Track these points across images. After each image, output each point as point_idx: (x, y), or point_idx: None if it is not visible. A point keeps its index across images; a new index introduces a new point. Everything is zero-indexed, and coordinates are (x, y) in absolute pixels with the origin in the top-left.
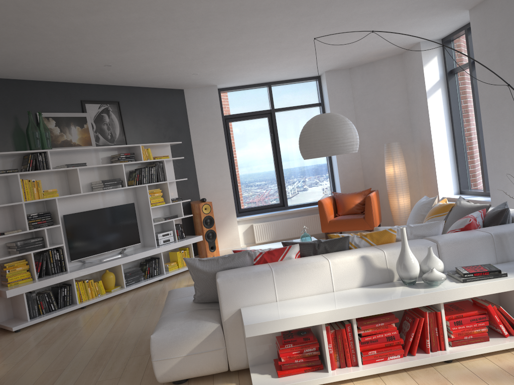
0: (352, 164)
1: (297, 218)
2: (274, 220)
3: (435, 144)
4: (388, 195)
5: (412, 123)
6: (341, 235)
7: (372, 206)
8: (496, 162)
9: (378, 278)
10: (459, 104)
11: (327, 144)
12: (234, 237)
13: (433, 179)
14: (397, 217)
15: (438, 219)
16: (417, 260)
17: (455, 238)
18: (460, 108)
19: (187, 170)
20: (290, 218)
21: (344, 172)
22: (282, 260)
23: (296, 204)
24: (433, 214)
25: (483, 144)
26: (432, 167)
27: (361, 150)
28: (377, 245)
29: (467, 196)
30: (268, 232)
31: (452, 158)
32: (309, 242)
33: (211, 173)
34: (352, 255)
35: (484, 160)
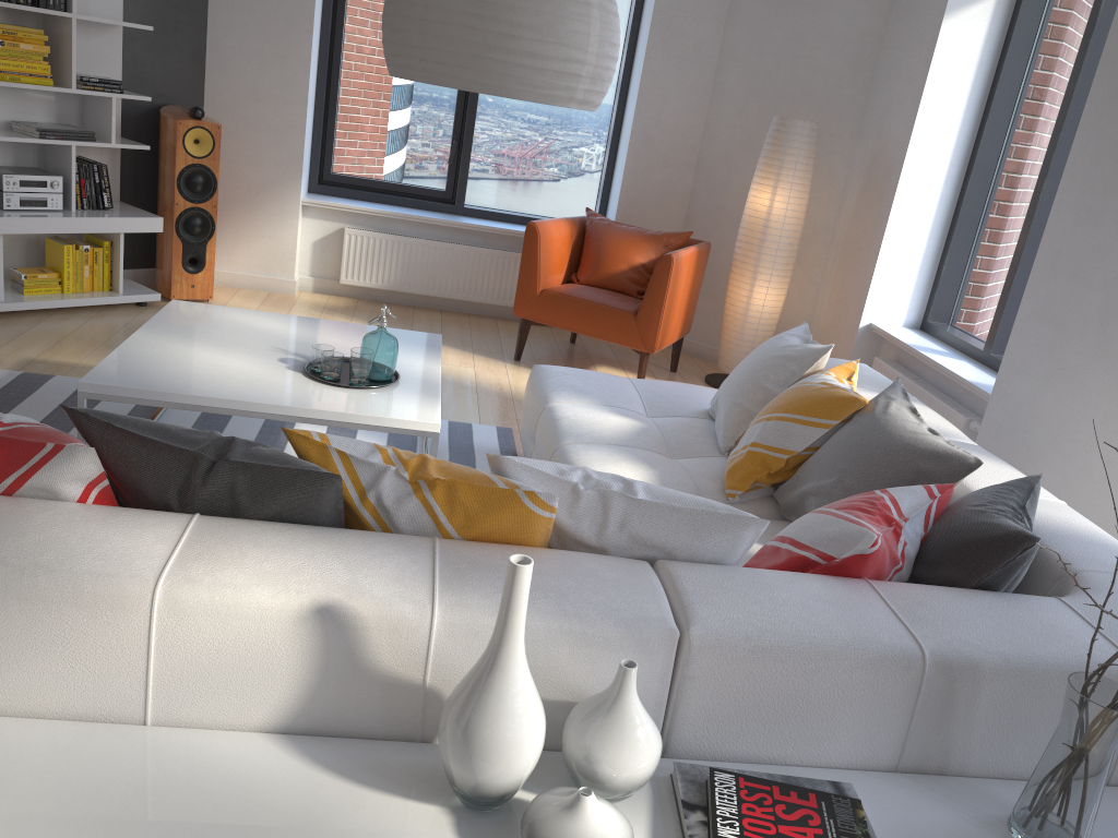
0: (672, 145)
1: (476, 249)
2: (409, 236)
3: (911, 164)
4: (732, 268)
5: (877, 79)
6: (337, 450)
7: (667, 289)
8: (1057, 289)
9: (371, 717)
10: (1029, 66)
11: (467, 37)
12: (280, 248)
13: (865, 265)
14: (732, 336)
15: (800, 433)
16: (541, 719)
17: (768, 631)
18: (1026, 77)
19: (176, 4)
20: (457, 243)
21: (644, 161)
22: (16, 492)
23: (489, 209)
24: (792, 410)
25: (1043, 212)
26: (876, 230)
27: (710, 113)
28: (457, 543)
29: (935, 347)
30: (382, 263)
31: (940, 222)
32: (189, 442)
33: (254, 39)
34: (284, 590)
35: (1025, 263)
